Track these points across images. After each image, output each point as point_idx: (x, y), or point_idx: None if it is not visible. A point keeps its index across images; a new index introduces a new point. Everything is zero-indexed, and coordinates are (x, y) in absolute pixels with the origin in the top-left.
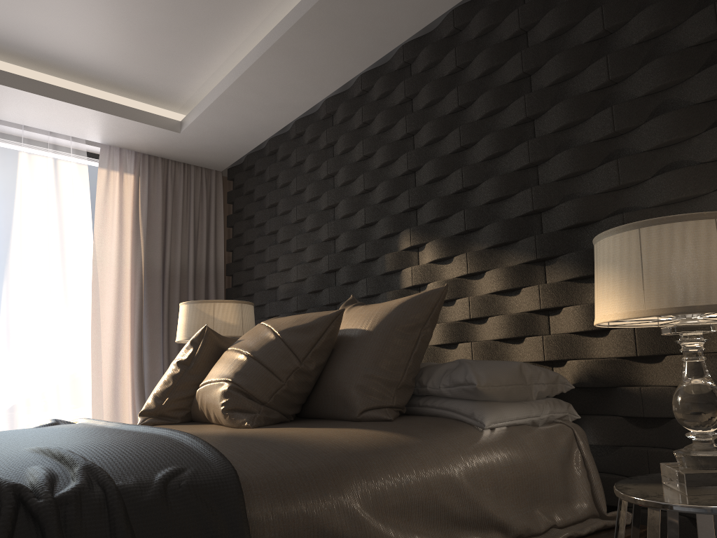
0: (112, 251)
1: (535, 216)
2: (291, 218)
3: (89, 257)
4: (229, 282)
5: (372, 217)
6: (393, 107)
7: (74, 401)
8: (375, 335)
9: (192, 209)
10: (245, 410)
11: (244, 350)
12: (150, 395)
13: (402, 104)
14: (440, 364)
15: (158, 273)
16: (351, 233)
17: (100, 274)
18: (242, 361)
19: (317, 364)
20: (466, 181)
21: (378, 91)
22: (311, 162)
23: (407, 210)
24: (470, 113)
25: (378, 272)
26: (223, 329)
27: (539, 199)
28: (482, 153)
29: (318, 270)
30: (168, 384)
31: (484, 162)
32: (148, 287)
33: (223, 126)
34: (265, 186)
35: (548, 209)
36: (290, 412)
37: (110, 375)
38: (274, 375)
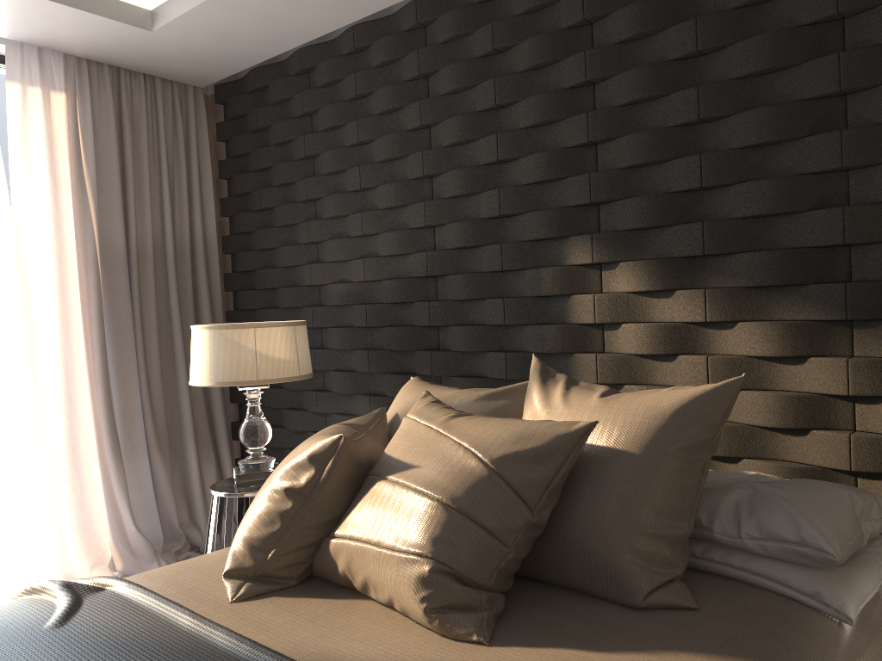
0: (44, 221)
1: (840, 250)
2: (347, 183)
3: (6, 233)
4: (224, 261)
5: (513, 206)
6: (557, 32)
7: (8, 459)
8: (647, 463)
9: (164, 150)
10: (461, 605)
11: (436, 494)
12: (238, 541)
13: (573, 28)
14: (722, 491)
15: (121, 255)
16: (471, 225)
17: (29, 260)
18: (438, 517)
19: (552, 509)
20: (709, 176)
21: (526, 1)
22: (387, 100)
23: (583, 204)
24: (716, 64)
25: (523, 292)
26: (271, 369)
27: (857, 227)
28: (743, 137)
29: (402, 269)
30: (272, 525)
31: (744, 150)
32: (107, 276)
33: (228, 26)
34: (292, 124)
35: (868, 243)
36: (509, 585)
37: (62, 416)
38: (495, 538)
